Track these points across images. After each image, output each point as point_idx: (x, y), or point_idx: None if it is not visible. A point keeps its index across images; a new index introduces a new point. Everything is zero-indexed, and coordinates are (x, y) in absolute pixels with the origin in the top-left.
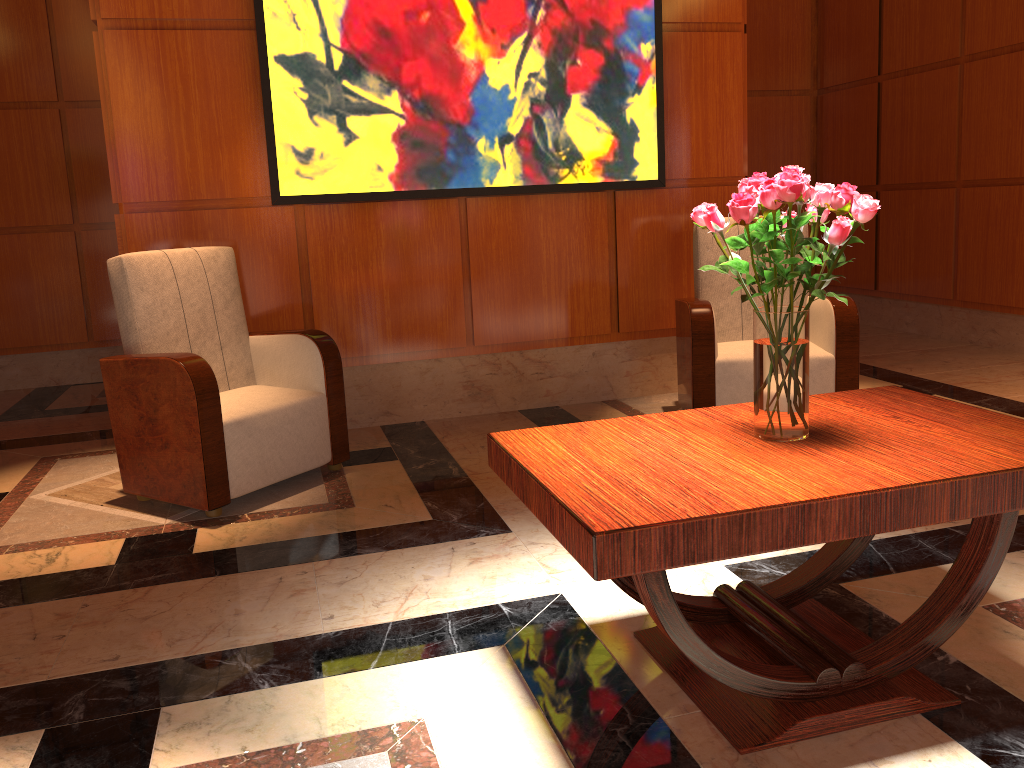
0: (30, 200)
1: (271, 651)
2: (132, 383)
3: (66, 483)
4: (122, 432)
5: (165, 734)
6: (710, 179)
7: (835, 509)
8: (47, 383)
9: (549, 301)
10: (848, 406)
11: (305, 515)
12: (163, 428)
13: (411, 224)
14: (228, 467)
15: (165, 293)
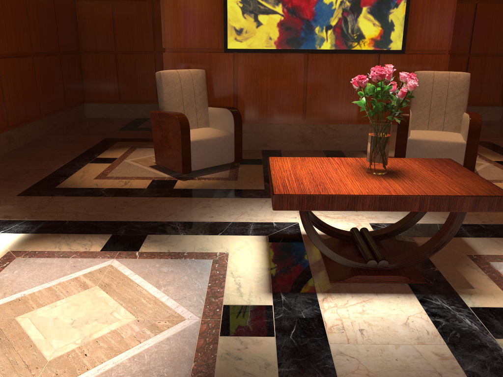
0: (138, 40)
1: (187, 224)
2: (160, 122)
3: (137, 157)
4: (156, 140)
5: (146, 242)
6: (429, 50)
7: (368, 199)
8: (140, 116)
9: (342, 103)
10: (418, 164)
11: (217, 181)
12: (169, 140)
13: (282, 64)
14: (191, 158)
15: (175, 87)
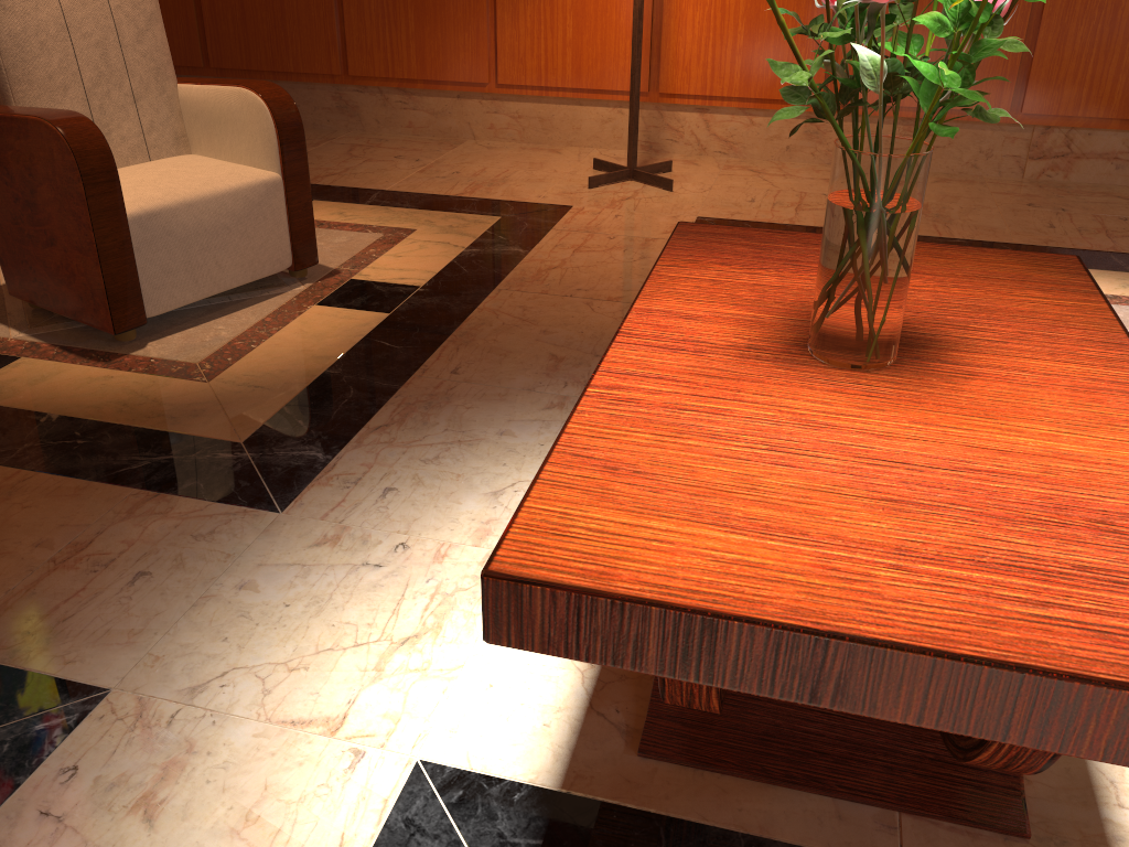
0: None
1: None
2: None
3: None
4: None
5: None
6: None
7: None
8: None
9: None
10: (747, 271)
11: None
12: None
13: None
14: None
15: None
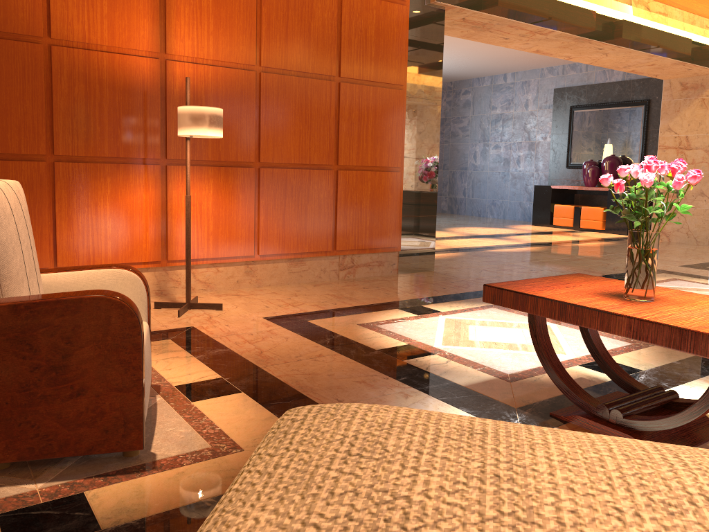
0: None
1: None
2: None
3: None
4: None
5: None
6: None
7: None
8: None
9: None
10: (552, 290)
11: None
12: None
13: None
14: None
15: None
